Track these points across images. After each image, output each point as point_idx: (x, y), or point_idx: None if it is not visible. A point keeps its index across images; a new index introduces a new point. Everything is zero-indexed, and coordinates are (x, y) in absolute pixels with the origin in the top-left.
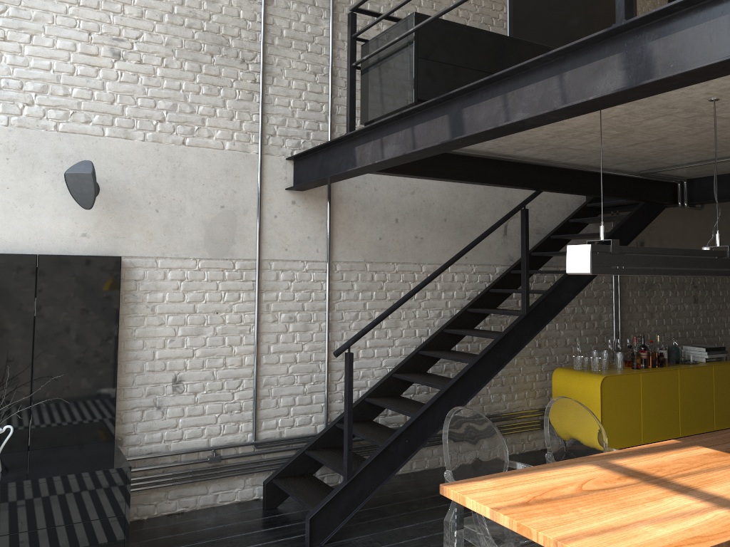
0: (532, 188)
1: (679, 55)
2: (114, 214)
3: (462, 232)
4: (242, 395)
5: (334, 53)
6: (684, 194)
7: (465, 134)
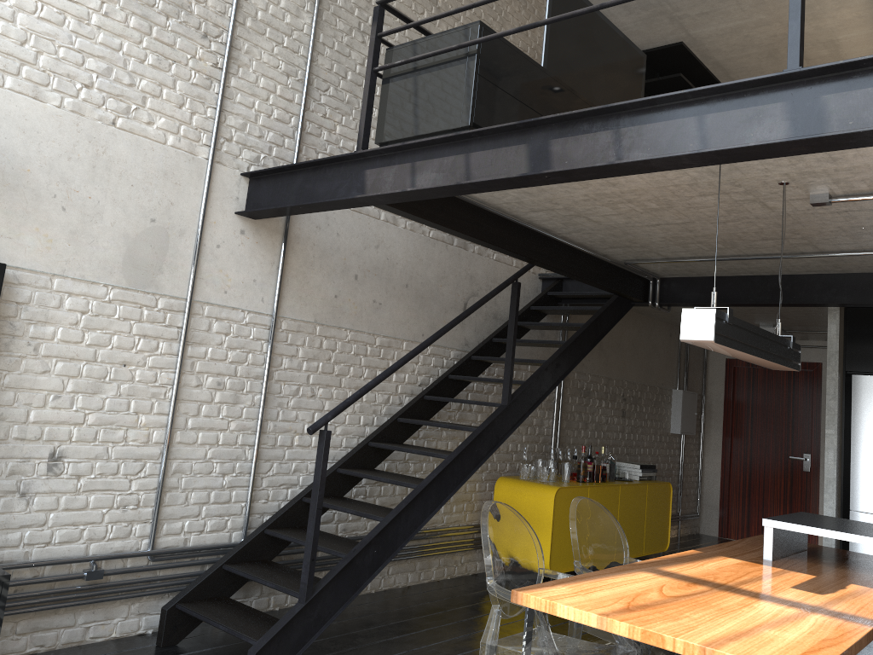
0: (531, 259)
1: (860, 113)
2: (1, 201)
3: (422, 304)
4: (142, 484)
5: (313, 57)
6: (656, 293)
7: (561, 168)
